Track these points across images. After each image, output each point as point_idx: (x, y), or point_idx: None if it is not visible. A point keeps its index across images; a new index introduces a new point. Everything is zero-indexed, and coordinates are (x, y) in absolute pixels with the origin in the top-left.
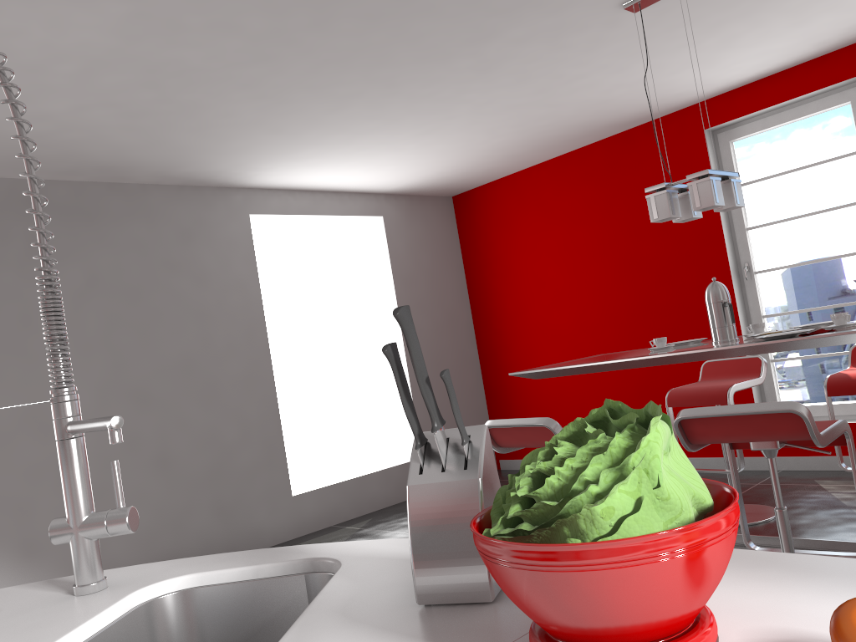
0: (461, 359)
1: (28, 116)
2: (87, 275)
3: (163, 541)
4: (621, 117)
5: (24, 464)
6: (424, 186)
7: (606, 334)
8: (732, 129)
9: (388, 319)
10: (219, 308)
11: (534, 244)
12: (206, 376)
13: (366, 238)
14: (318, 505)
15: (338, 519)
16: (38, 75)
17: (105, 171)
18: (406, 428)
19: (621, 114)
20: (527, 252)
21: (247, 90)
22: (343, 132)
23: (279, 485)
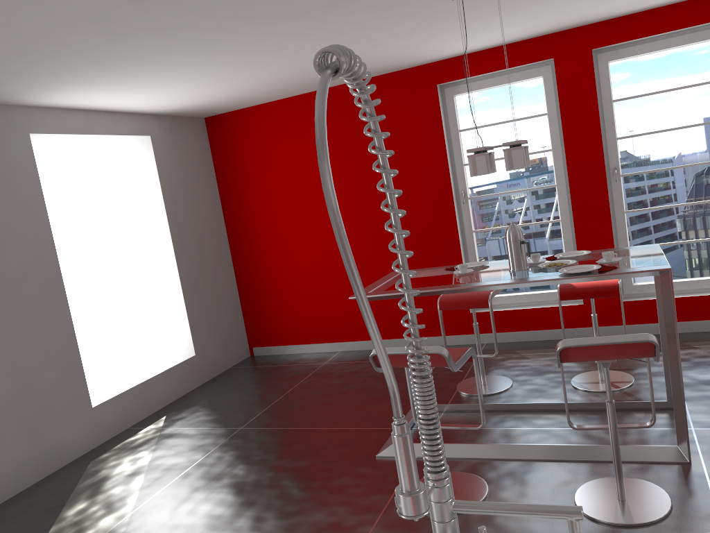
0: (219, 265)
1: None
2: None
3: None
4: (376, 68)
5: None
6: (188, 109)
7: (351, 243)
8: (456, 86)
9: (157, 232)
10: (8, 232)
11: (287, 166)
12: (1, 303)
13: (131, 155)
14: (115, 411)
15: (133, 421)
16: None
17: None
18: (178, 329)
19: (379, 66)
20: (280, 173)
21: (100, 25)
22: (158, 65)
23: (80, 399)
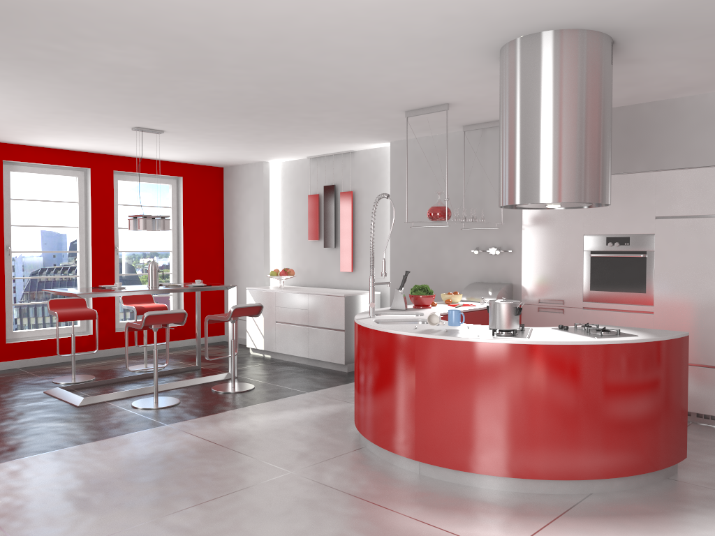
0: None
1: None
2: None
3: None
4: None
5: None
6: None
7: None
8: (14, 165)
9: None
10: None
11: None
12: None
13: None
14: None
15: None
16: (45, 39)
17: None
18: None
19: None
20: None
21: (17, 75)
22: None
23: None
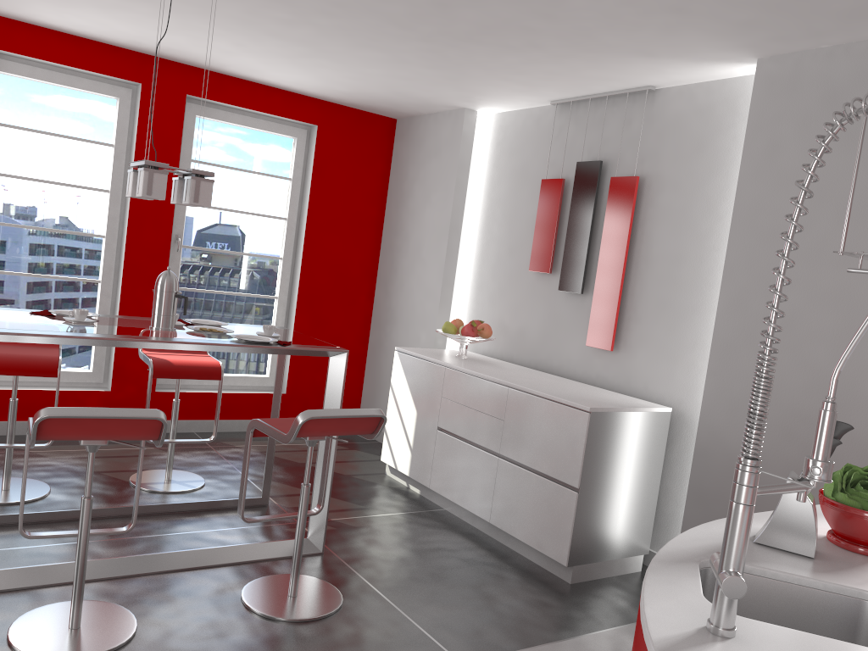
0: None
1: None
2: None
3: None
4: None
5: None
6: None
7: None
8: None
9: None
10: None
11: None
12: None
13: None
14: None
15: None
16: None
17: None
18: None
19: None
20: None
21: None
22: None
23: None
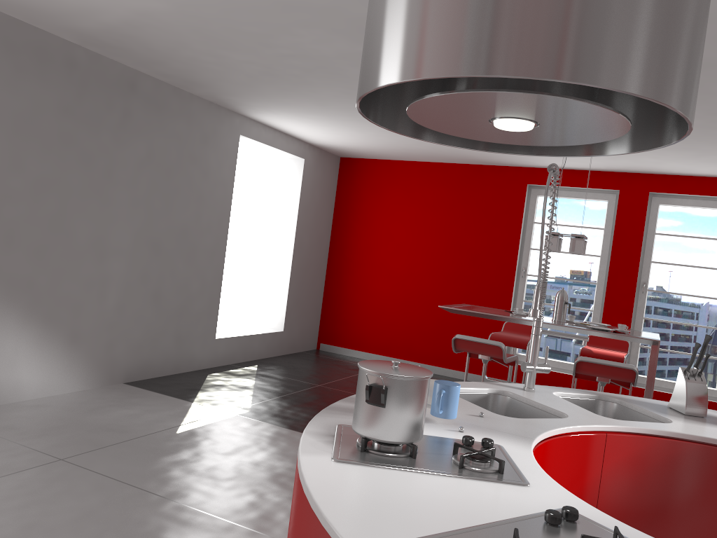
0: (317, 270)
1: (212, 53)
2: (148, 150)
3: (144, 351)
4: (487, 159)
5: (85, 276)
6: (336, 148)
7: (425, 283)
8: (541, 189)
9: (285, 230)
10: (209, 196)
11: (393, 211)
12: (192, 242)
13: (284, 169)
14: (226, 348)
15: (233, 361)
16: (263, 47)
17: (186, 82)
18: (276, 308)
19: (489, 158)
20: (387, 214)
21: (347, 89)
22: (352, 117)
23: (210, 329)
